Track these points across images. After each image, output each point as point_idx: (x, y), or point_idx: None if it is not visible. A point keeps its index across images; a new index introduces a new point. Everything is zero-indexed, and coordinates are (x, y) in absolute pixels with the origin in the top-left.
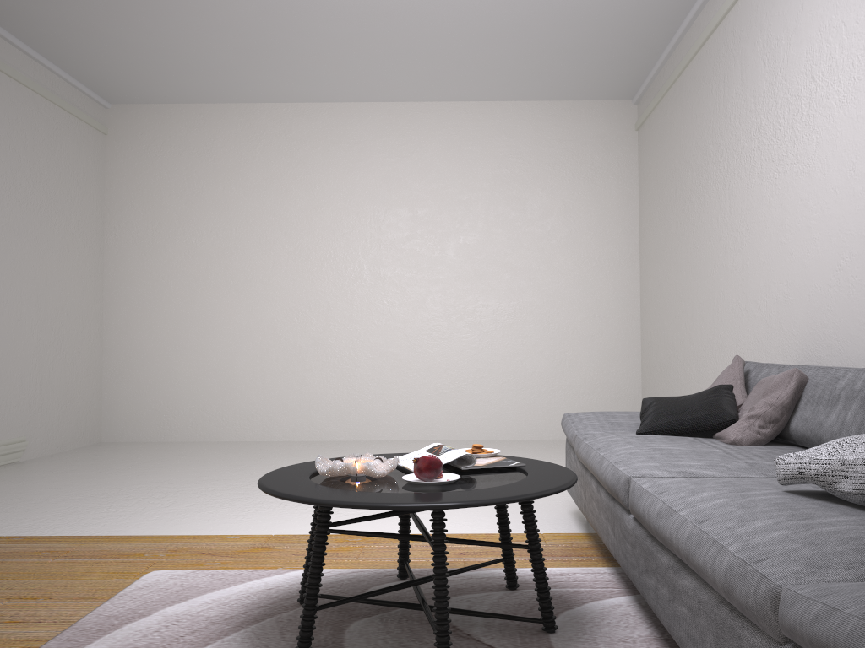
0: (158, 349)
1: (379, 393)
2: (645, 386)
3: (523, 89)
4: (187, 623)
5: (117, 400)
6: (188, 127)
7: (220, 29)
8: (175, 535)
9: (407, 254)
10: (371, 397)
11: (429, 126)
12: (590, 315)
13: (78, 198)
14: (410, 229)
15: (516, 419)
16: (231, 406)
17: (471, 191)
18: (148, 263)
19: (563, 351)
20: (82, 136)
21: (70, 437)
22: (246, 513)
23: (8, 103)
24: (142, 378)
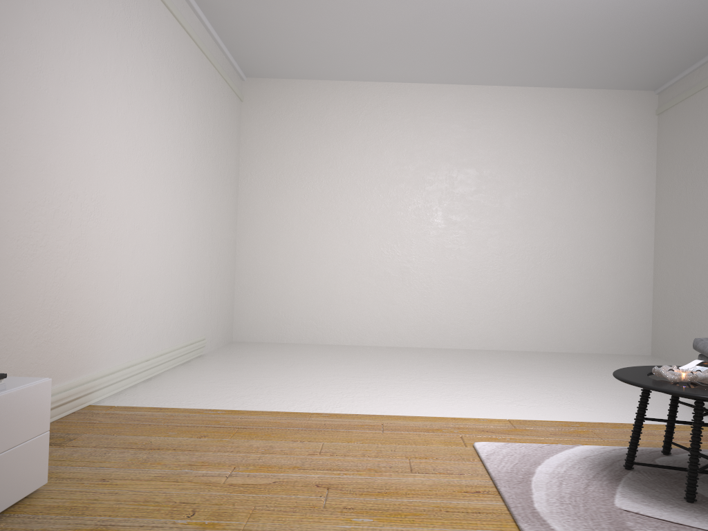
0: (278, 271)
1: (449, 312)
2: (658, 315)
3: (575, 79)
4: (571, 479)
5: (246, 309)
6: (306, 98)
7: (374, 28)
8: (436, 416)
9: (474, 204)
10: (442, 315)
11: (495, 105)
12: (615, 257)
13: (229, 152)
14: (477, 185)
15: (554, 336)
16: (333, 317)
17: (526, 157)
18: (272, 204)
19: (592, 285)
20: (232, 103)
21: (221, 337)
22: (453, 402)
23: (206, 78)
24: (265, 293)
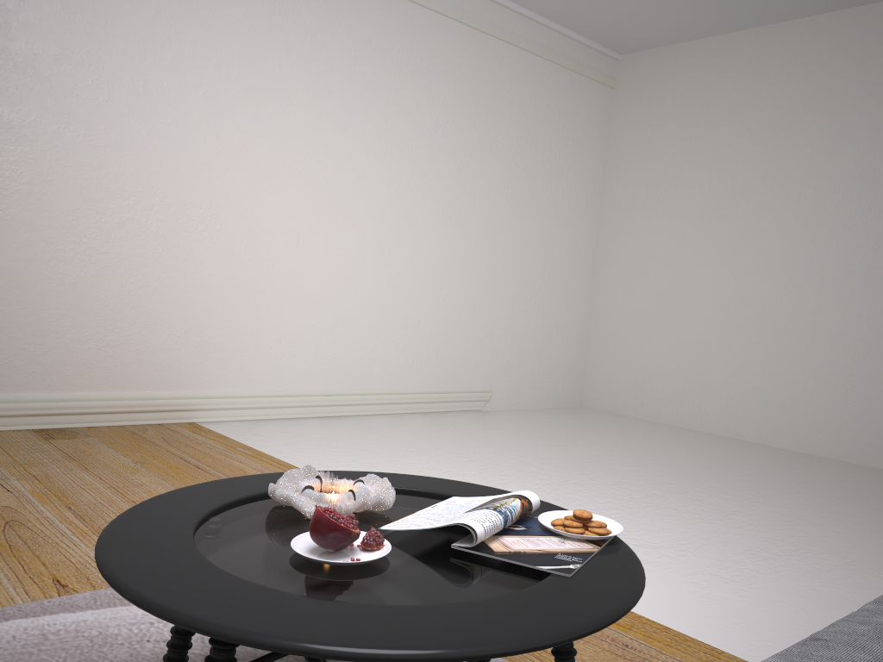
0: (639, 318)
1: None
2: None
3: None
4: None
5: (599, 366)
6: (692, 68)
7: None
8: None
9: None
10: (879, 409)
11: None
12: None
13: (573, 157)
14: None
15: None
16: (704, 390)
17: None
18: (638, 224)
19: None
20: (582, 92)
21: (543, 396)
22: None
23: (495, 65)
24: (622, 346)
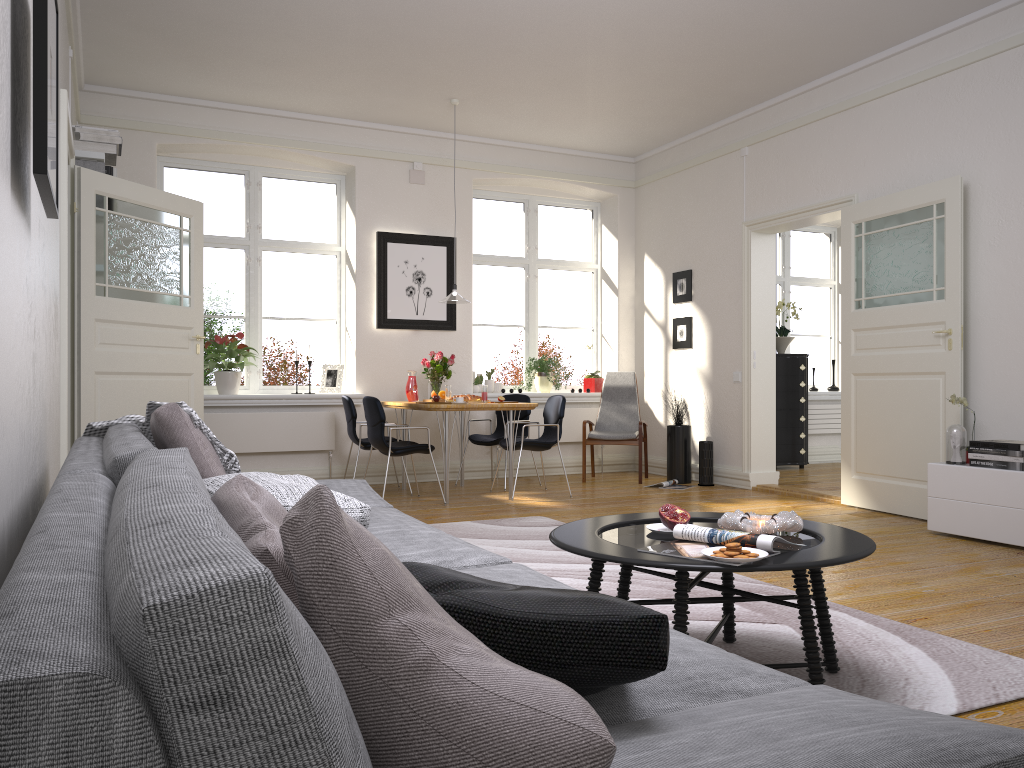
0: None
1: None
2: None
3: None
4: (864, 644)
5: None
6: None
7: None
8: None
9: None
10: None
11: None
12: None
13: None
14: None
15: None
16: None
17: None
18: None
19: None
20: None
21: None
22: None
23: None
24: None
